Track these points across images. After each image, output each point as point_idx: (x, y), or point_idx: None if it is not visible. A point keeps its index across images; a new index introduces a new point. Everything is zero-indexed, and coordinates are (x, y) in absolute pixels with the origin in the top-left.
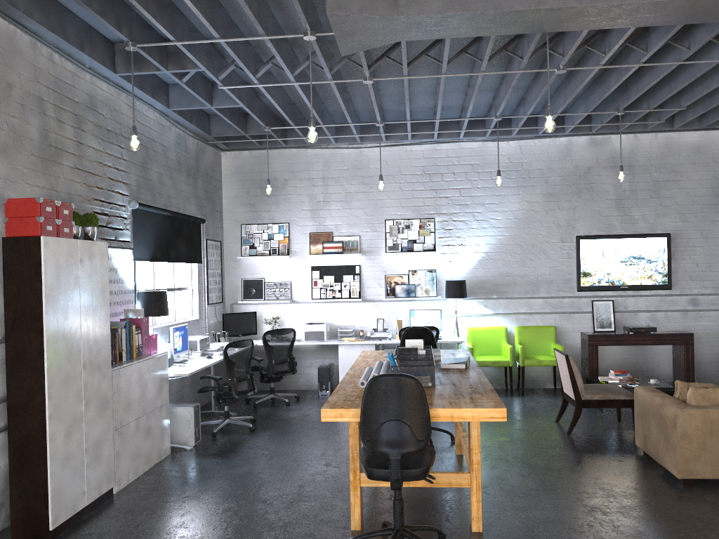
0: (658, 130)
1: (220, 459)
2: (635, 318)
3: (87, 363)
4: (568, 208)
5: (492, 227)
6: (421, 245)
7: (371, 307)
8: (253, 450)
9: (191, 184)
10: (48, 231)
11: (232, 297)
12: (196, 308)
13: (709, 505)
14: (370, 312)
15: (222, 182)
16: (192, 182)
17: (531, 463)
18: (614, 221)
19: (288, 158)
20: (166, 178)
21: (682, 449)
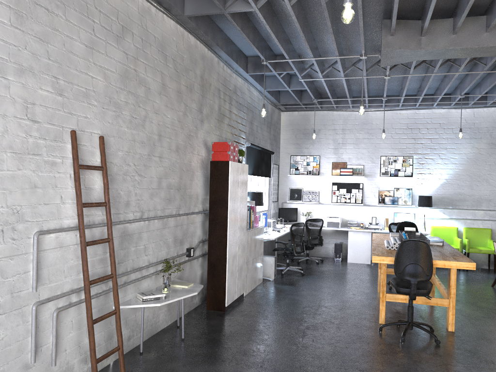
0: None
1: (291, 286)
2: None
3: (239, 226)
4: None
5: (451, 163)
6: (403, 173)
7: (368, 209)
8: (308, 284)
9: (268, 131)
10: (231, 159)
11: (282, 198)
12: (266, 203)
13: None
14: (367, 212)
15: (280, 130)
16: (268, 130)
17: (478, 305)
18: None
19: (321, 117)
20: (259, 128)
21: None
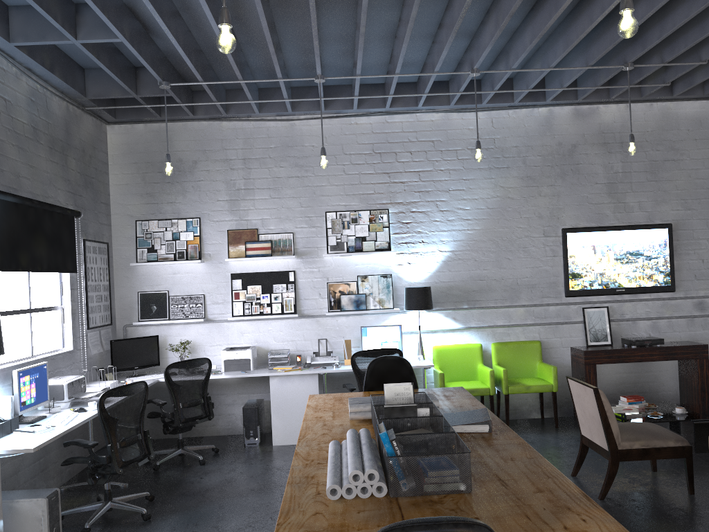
0: (654, 98)
1: None
2: (633, 328)
3: None
4: (551, 194)
5: (460, 219)
6: (373, 244)
7: (310, 325)
8: None
9: (57, 162)
10: None
11: (125, 316)
12: (70, 335)
13: None
14: (309, 331)
15: (108, 165)
16: (58, 160)
17: None
18: (606, 210)
19: (197, 134)
20: (10, 148)
21: None
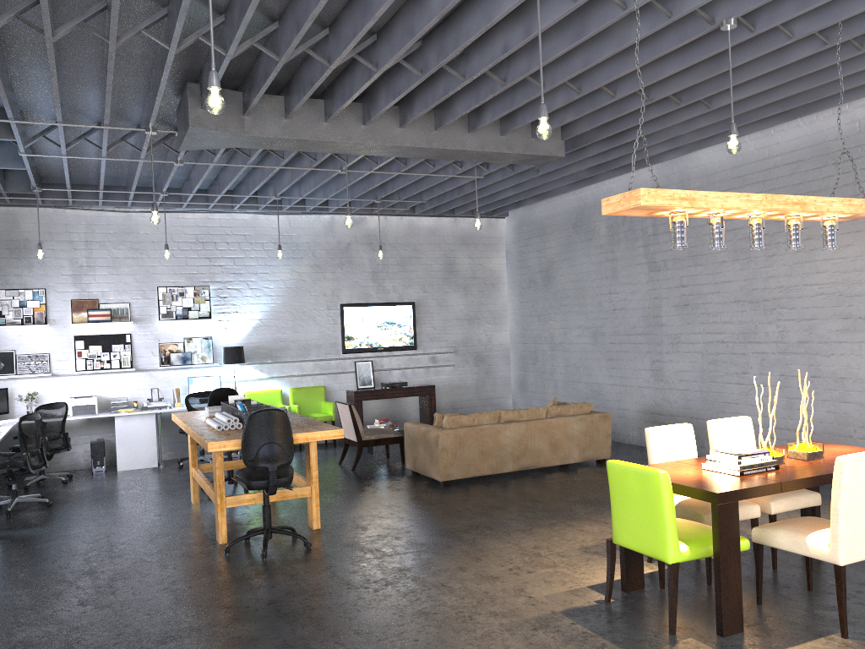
0: (403, 214)
1: (40, 528)
2: (389, 376)
3: None
4: (333, 278)
5: (266, 295)
6: (197, 313)
7: (144, 377)
8: (69, 517)
9: None
10: None
11: None
12: None
13: (461, 493)
14: (143, 382)
15: None
16: None
17: (334, 490)
18: (371, 291)
19: (43, 218)
20: None
21: (442, 459)
